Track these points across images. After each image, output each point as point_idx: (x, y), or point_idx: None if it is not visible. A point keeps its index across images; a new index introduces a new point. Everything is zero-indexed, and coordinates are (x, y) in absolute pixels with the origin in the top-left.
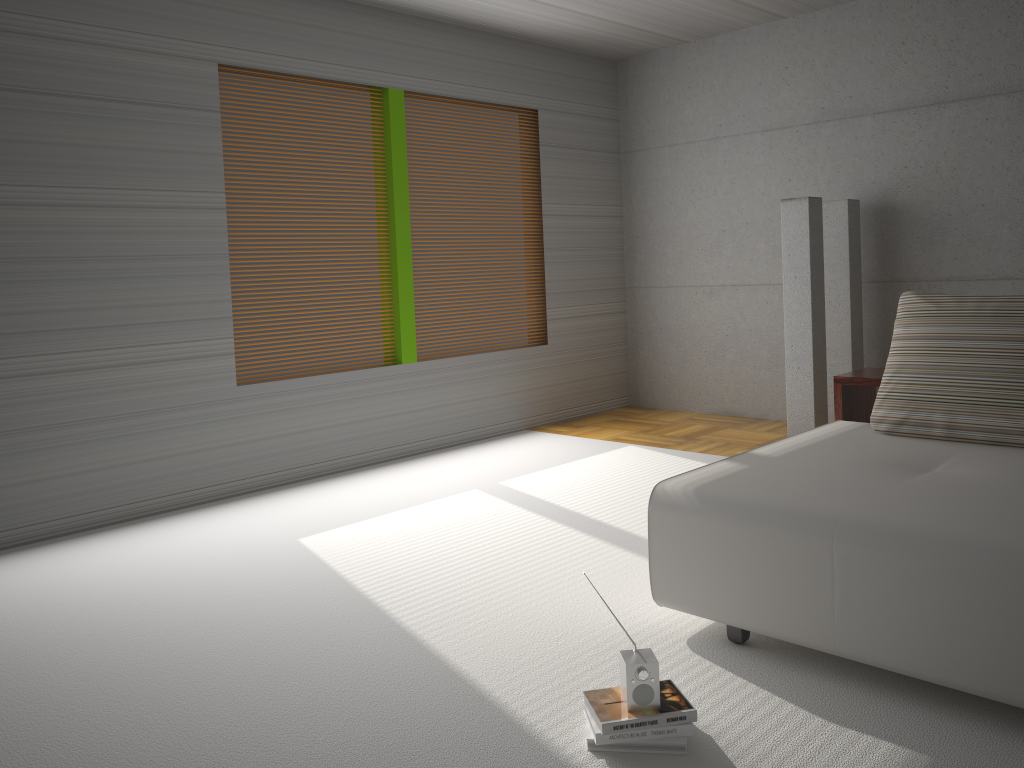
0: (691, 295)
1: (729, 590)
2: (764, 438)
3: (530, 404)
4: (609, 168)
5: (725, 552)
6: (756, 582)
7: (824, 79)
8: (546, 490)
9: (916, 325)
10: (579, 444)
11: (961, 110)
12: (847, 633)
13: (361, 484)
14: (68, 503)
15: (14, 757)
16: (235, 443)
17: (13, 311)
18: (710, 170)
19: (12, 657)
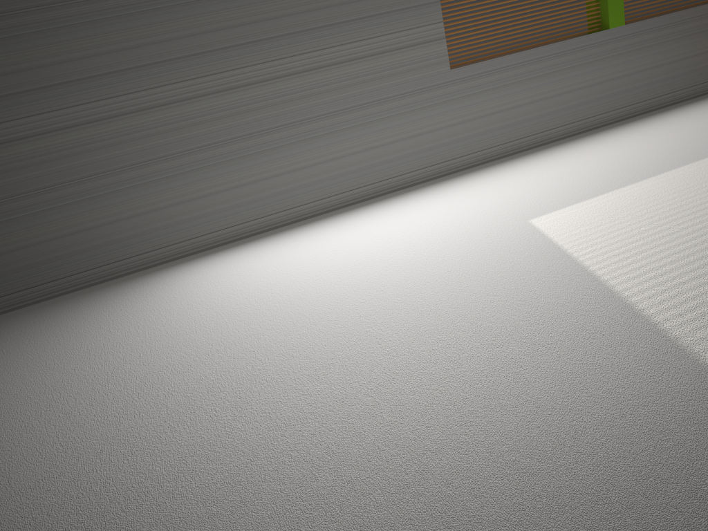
0: None
1: None
2: None
3: None
4: None
5: None
6: None
7: None
8: None
9: None
10: None
11: None
12: None
13: (577, 155)
14: (321, 187)
15: (270, 519)
16: (454, 124)
17: (248, 21)
18: None
19: (277, 357)
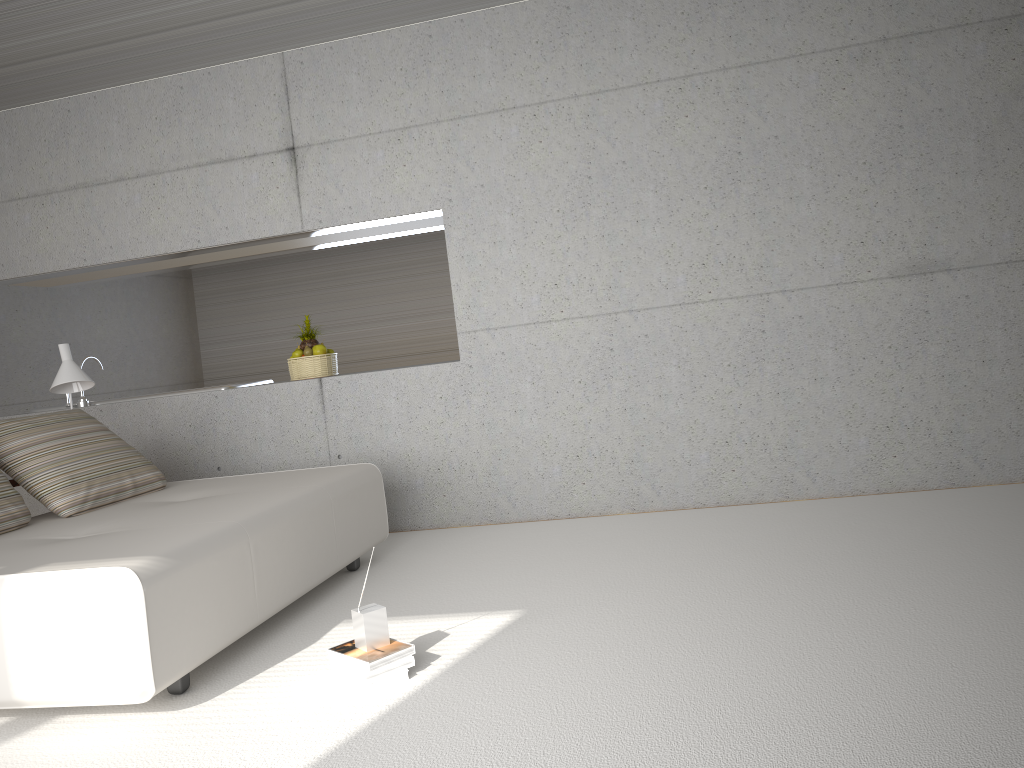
0: None
1: (206, 625)
2: None
3: None
4: None
5: (200, 591)
6: (219, 603)
7: None
8: None
9: None
10: None
11: None
12: (261, 602)
13: None
14: None
15: None
16: None
17: None
18: None
19: None
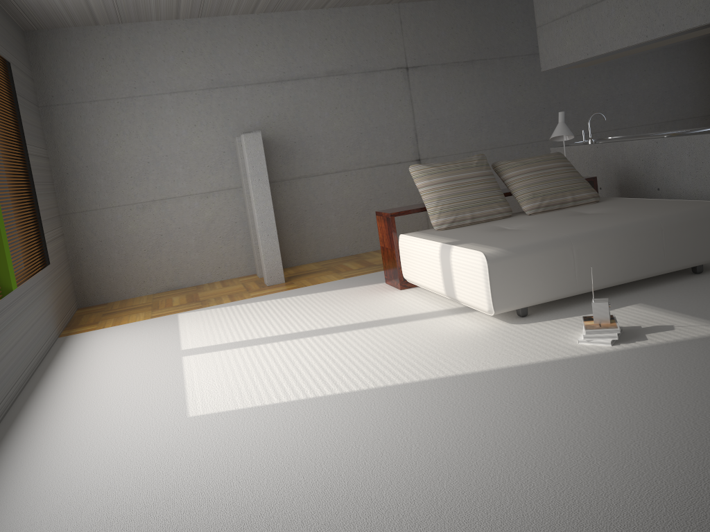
0: (126, 211)
1: (532, 287)
2: (237, 288)
3: (55, 315)
4: (38, 118)
5: (528, 270)
6: (544, 278)
7: (210, 62)
8: (230, 338)
9: (434, 177)
10: (141, 325)
11: (293, 85)
12: (581, 282)
13: (76, 394)
14: None
15: (539, 499)
16: None
17: None
18: (131, 119)
19: None
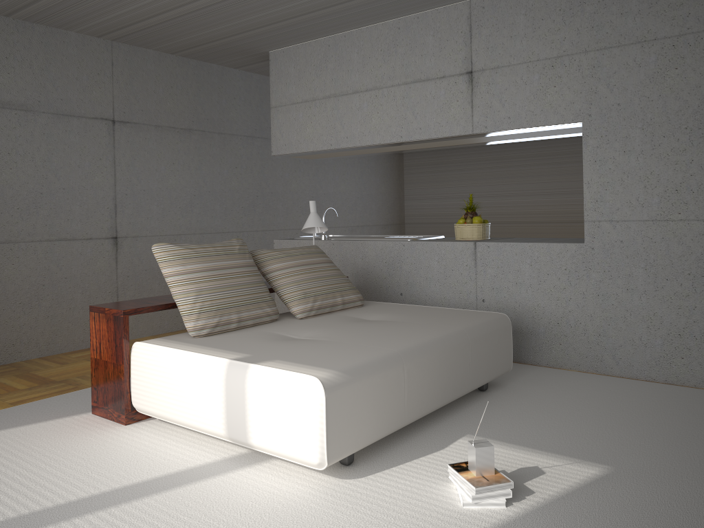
0: None
1: (366, 423)
2: None
3: None
4: None
5: (365, 400)
6: (378, 409)
7: None
8: None
9: (191, 263)
10: None
11: None
12: (409, 411)
13: None
14: None
15: None
16: None
17: None
18: None
19: None
